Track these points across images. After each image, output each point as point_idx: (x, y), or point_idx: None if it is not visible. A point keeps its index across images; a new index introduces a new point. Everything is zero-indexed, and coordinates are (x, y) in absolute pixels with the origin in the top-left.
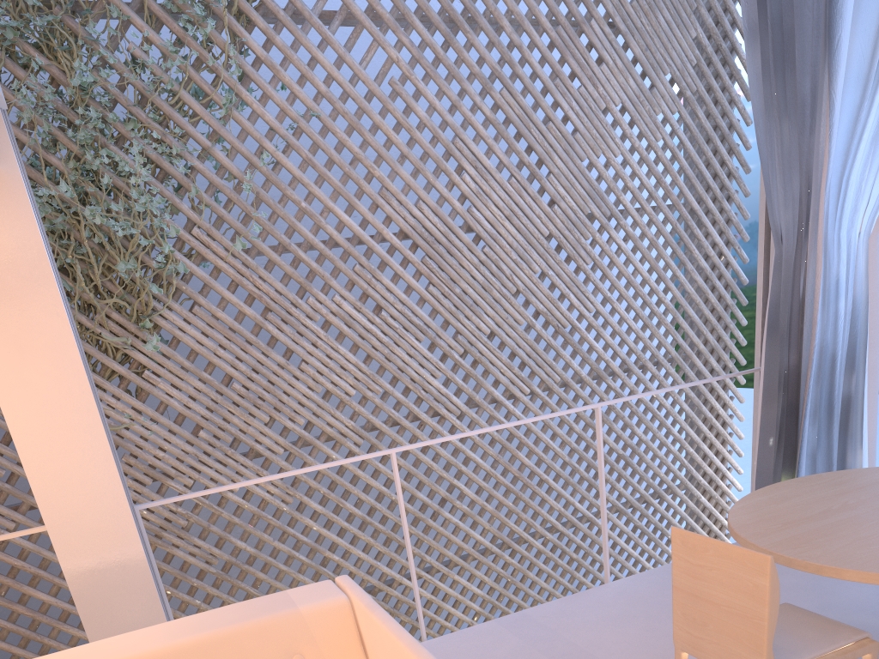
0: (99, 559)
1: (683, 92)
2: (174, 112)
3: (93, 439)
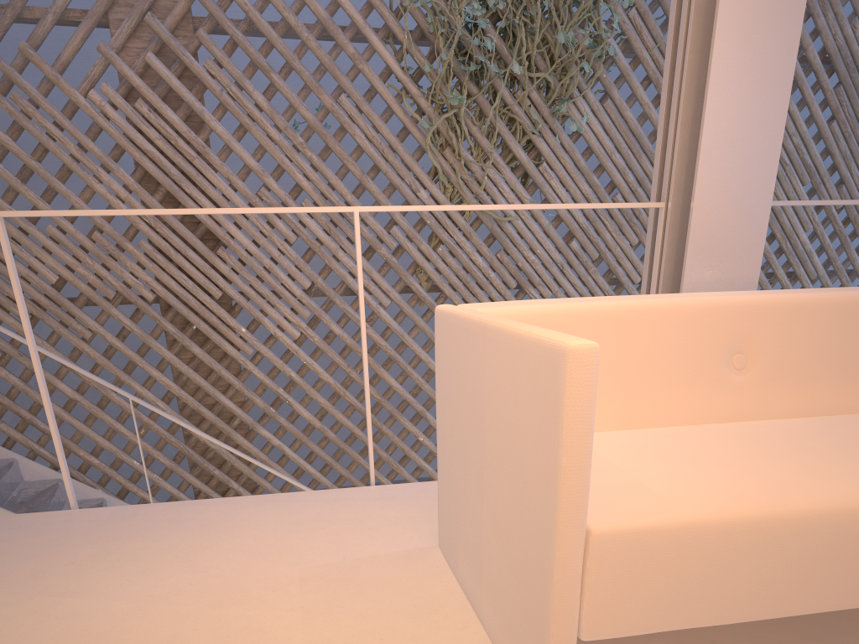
0: (723, 239)
1: None
2: None
3: (778, 90)
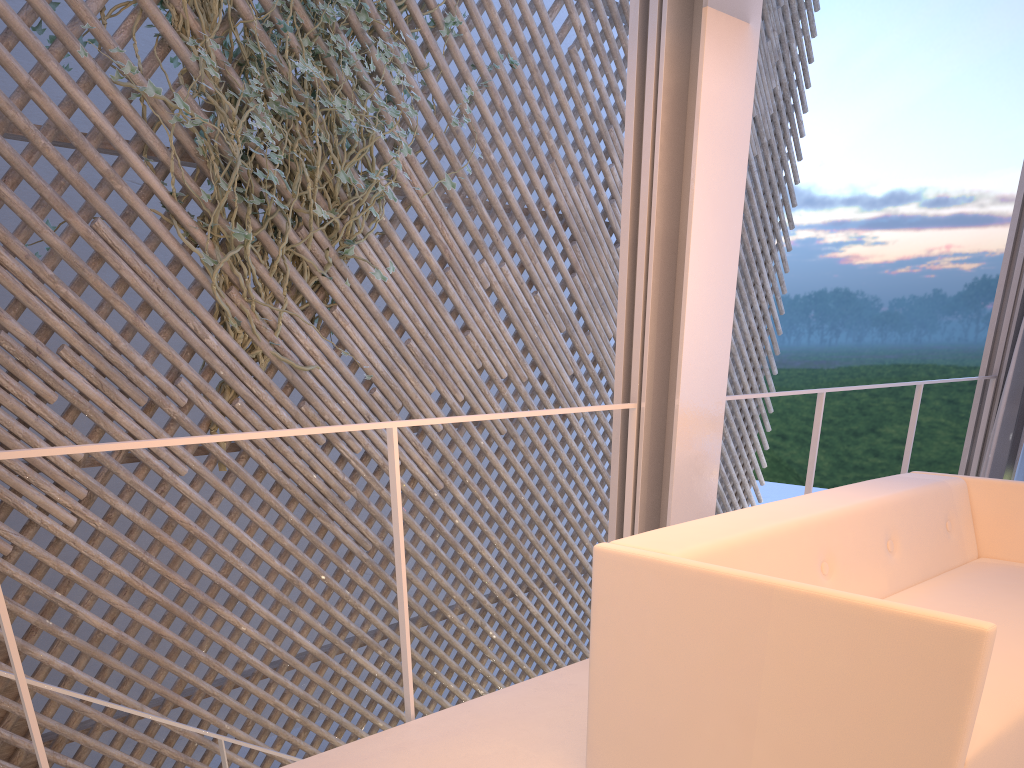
0: (697, 439)
1: (761, 137)
2: (401, 16)
3: (726, 315)
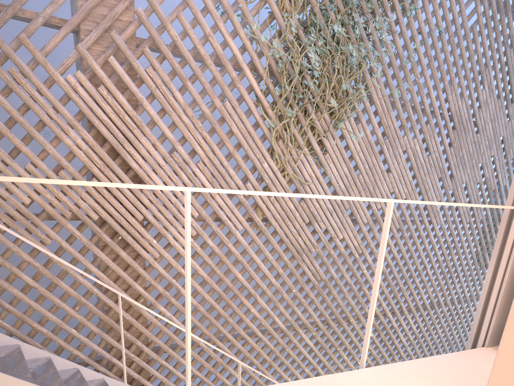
0: None
1: None
2: (388, 5)
3: None
